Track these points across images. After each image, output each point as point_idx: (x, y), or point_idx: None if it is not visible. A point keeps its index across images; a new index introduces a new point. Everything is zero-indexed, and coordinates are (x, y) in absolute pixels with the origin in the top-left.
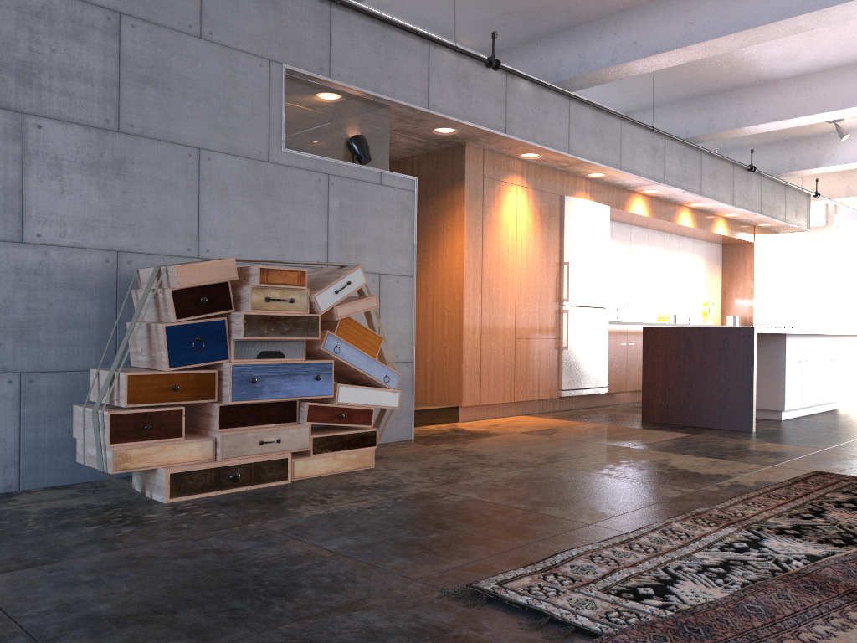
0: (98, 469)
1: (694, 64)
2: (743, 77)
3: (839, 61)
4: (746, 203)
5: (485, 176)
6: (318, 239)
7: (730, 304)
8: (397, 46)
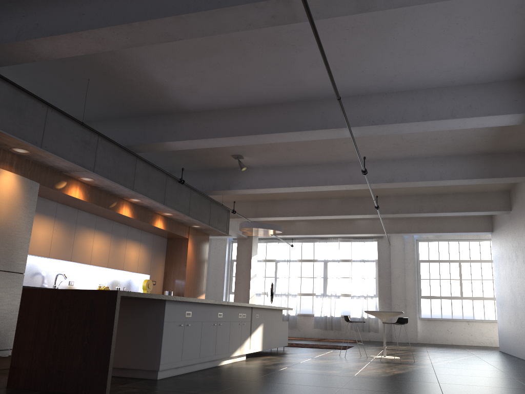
0: None
1: (121, 80)
2: (164, 103)
3: (228, 103)
4: (176, 205)
5: None
6: None
7: (169, 282)
8: None
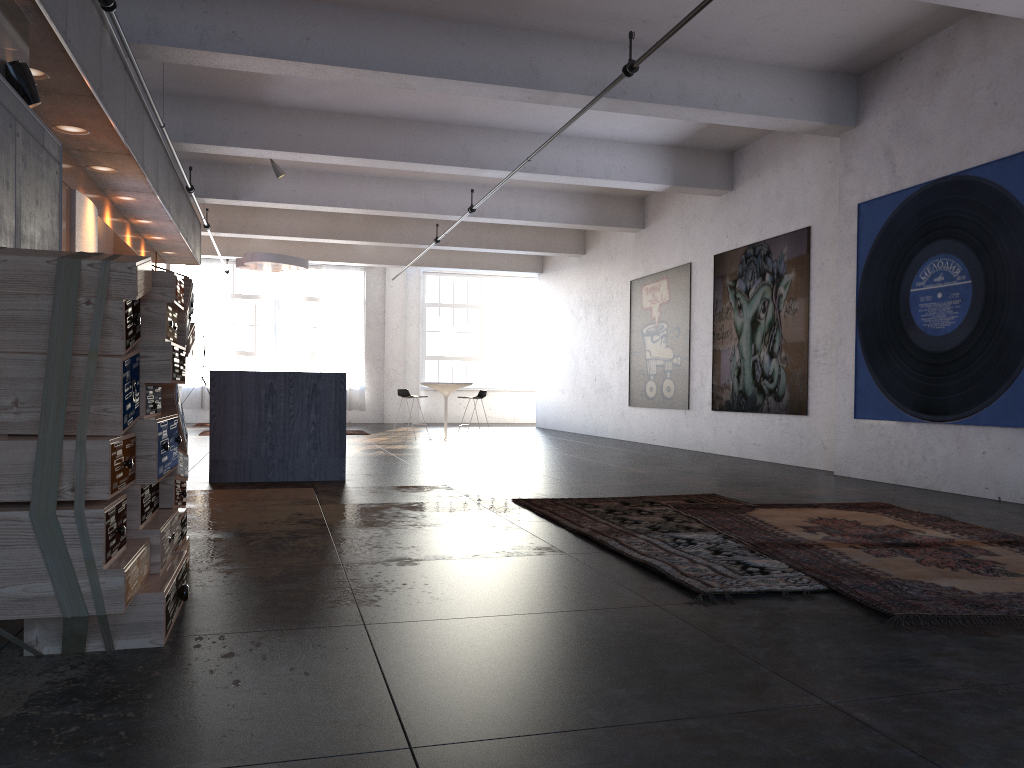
0: (64, 615)
1: None
2: (243, 92)
3: (338, 108)
4: (183, 227)
5: None
6: (10, 221)
7: None
8: None
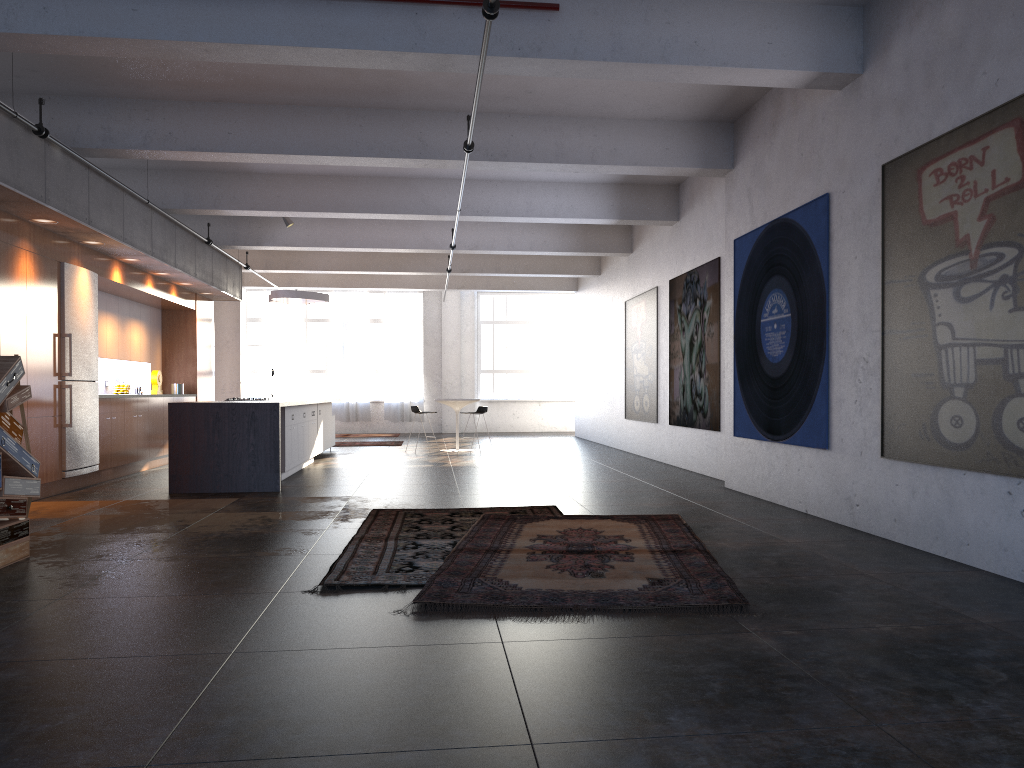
0: None
1: None
2: (226, 165)
3: (309, 171)
4: (203, 274)
5: (1, 239)
6: None
7: (172, 371)
8: None
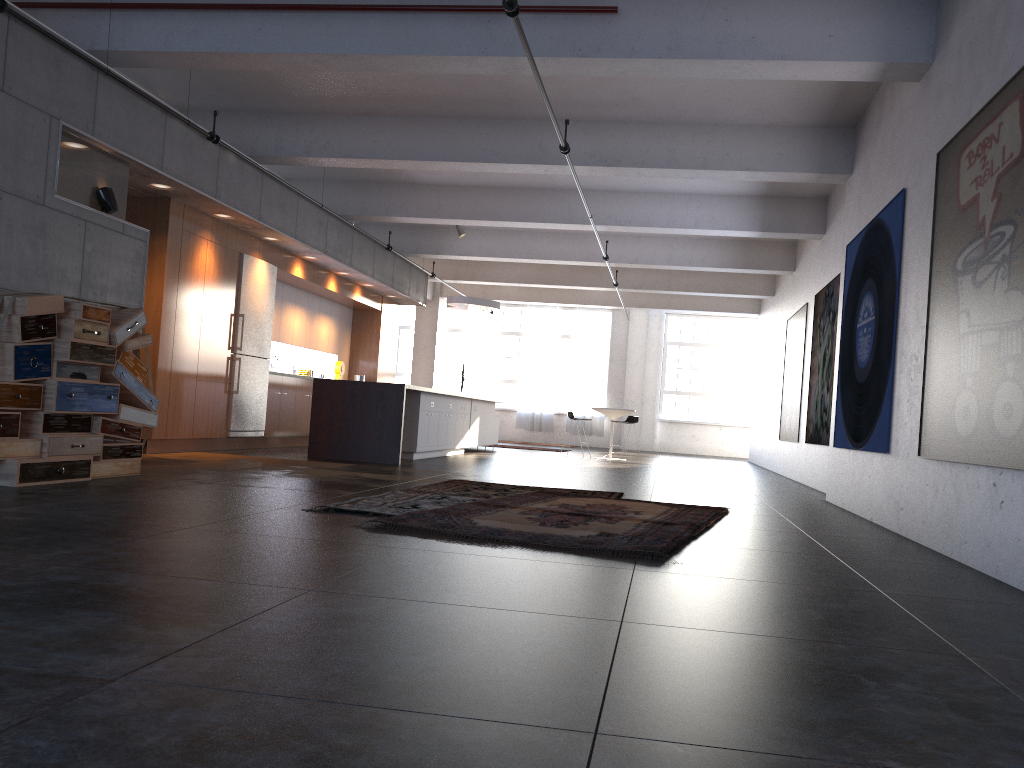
0: None
1: None
2: (396, 176)
3: (467, 182)
4: (382, 277)
5: (184, 229)
6: (75, 277)
7: (357, 364)
8: (143, 113)
